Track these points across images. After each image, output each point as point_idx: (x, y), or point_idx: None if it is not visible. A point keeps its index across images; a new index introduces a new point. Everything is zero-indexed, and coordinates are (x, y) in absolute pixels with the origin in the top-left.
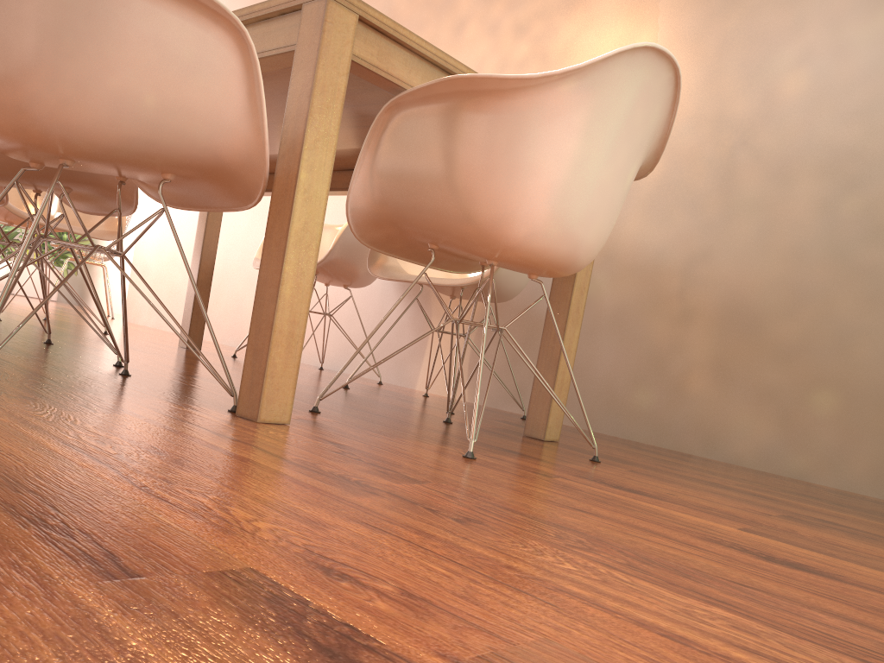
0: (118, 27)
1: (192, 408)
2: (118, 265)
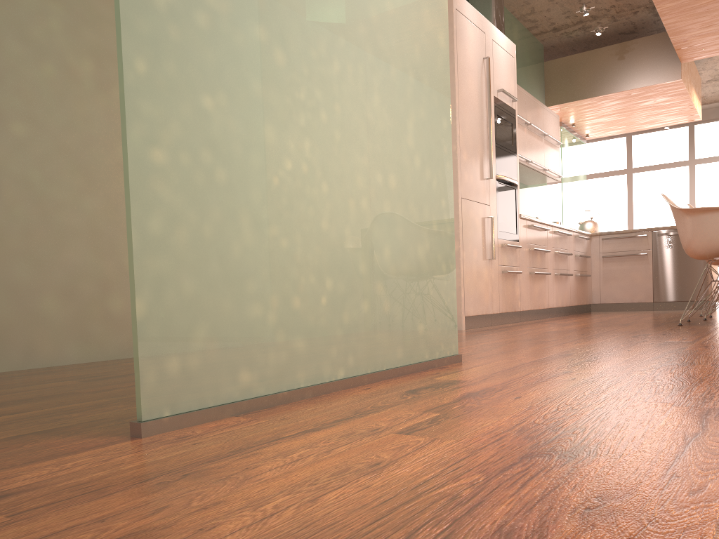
0: (704, 224)
1: None
2: None
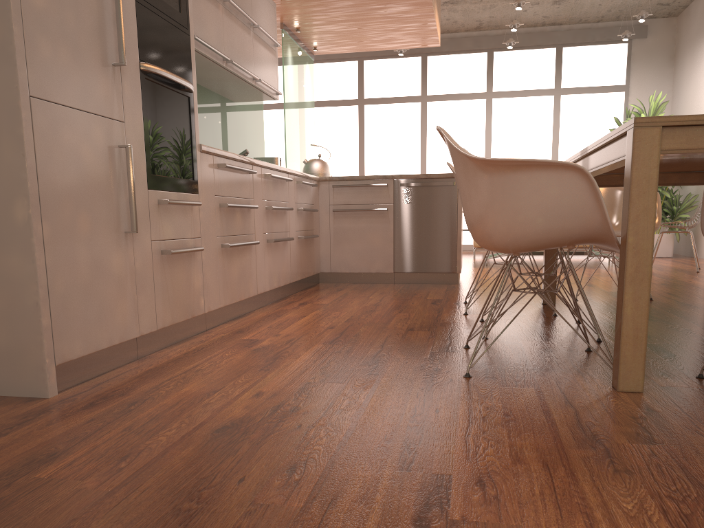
0: (516, 192)
1: (586, 380)
2: (547, 301)
